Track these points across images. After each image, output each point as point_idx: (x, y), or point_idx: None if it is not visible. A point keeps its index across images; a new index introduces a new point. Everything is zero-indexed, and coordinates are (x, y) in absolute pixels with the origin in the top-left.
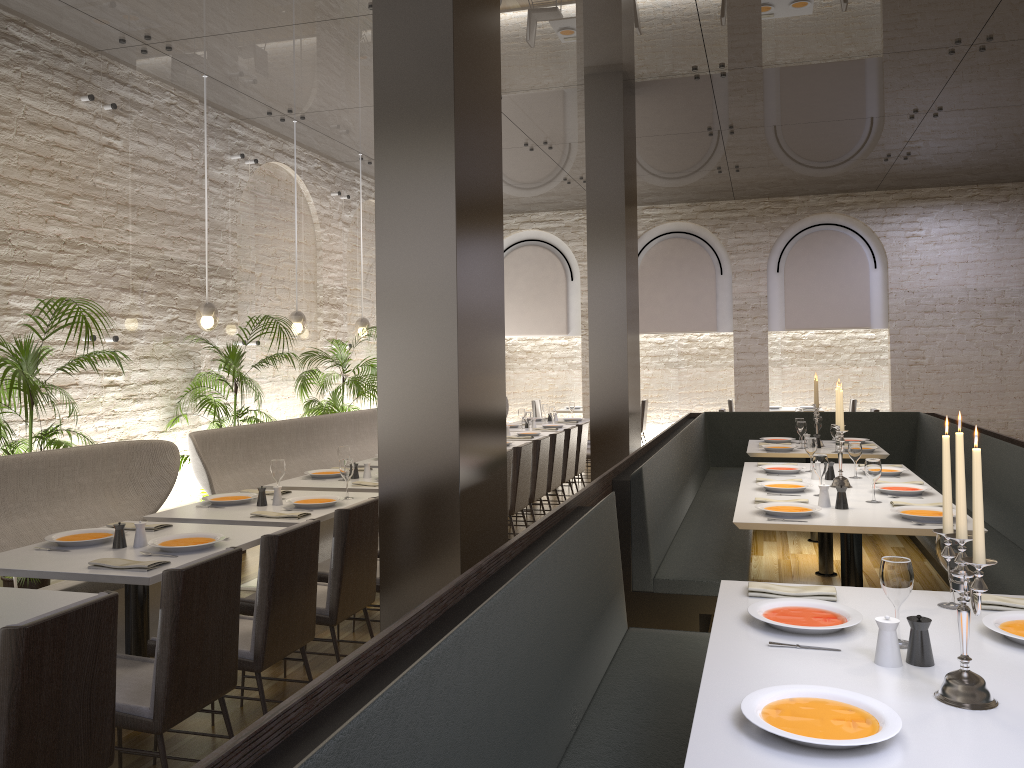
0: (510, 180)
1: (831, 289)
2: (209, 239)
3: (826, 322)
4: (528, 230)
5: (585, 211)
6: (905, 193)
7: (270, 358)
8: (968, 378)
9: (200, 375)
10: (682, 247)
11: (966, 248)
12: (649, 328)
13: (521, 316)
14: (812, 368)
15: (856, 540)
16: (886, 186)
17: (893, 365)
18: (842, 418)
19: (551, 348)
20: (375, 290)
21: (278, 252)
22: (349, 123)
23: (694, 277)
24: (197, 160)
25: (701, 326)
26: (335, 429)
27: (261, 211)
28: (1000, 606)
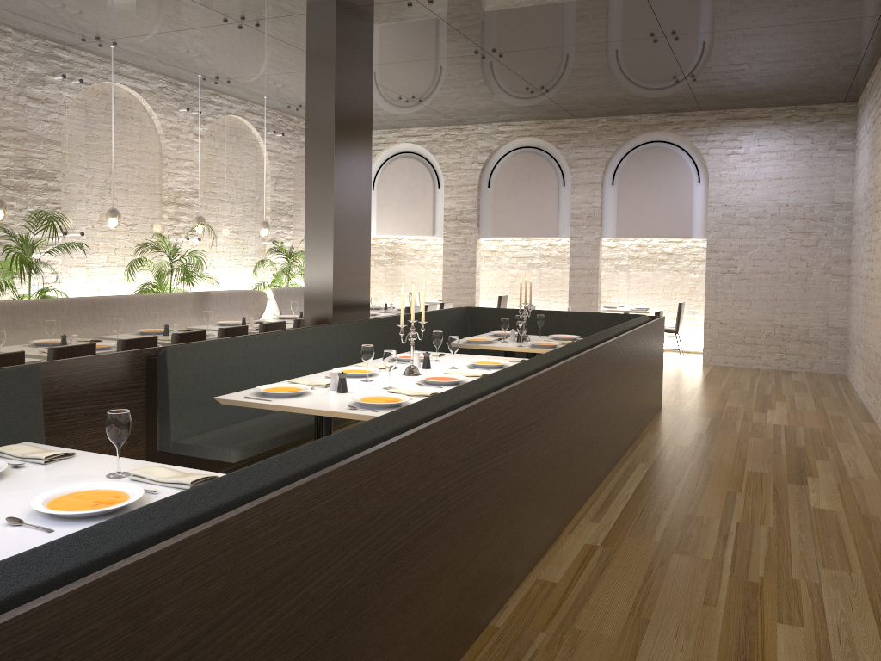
0: None
1: (658, 201)
2: (23, 146)
3: (652, 231)
4: (404, 143)
5: (450, 127)
6: (728, 113)
7: (63, 246)
8: (775, 287)
9: (9, 259)
10: (531, 161)
11: (781, 166)
12: (500, 232)
13: (396, 219)
14: (655, 273)
15: (322, 420)
16: (707, 106)
17: (708, 272)
18: (402, 314)
19: (434, 248)
20: (233, 193)
21: (109, 158)
22: (159, 48)
23: (540, 188)
24: (8, 80)
25: (544, 232)
26: (132, 308)
27: (88, 123)
28: (141, 478)
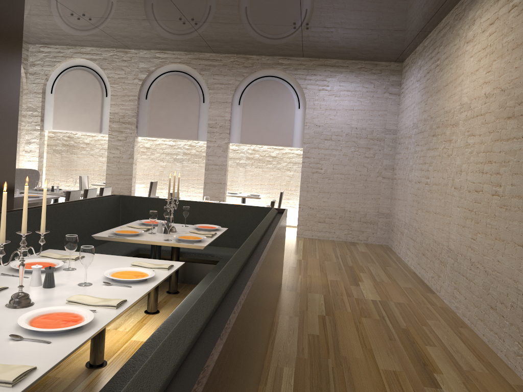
0: (29, 9)
1: (271, 119)
2: None
3: (265, 140)
4: (79, 59)
5: (117, 50)
6: (321, 61)
7: None
8: (346, 184)
9: None
10: (180, 81)
11: (354, 101)
12: (154, 134)
13: (70, 118)
14: (263, 170)
15: None
16: (308, 54)
17: (303, 172)
18: (2, 226)
19: (102, 142)
20: None
21: None
22: None
23: (186, 102)
24: None
25: (187, 136)
26: None
27: None
28: None
